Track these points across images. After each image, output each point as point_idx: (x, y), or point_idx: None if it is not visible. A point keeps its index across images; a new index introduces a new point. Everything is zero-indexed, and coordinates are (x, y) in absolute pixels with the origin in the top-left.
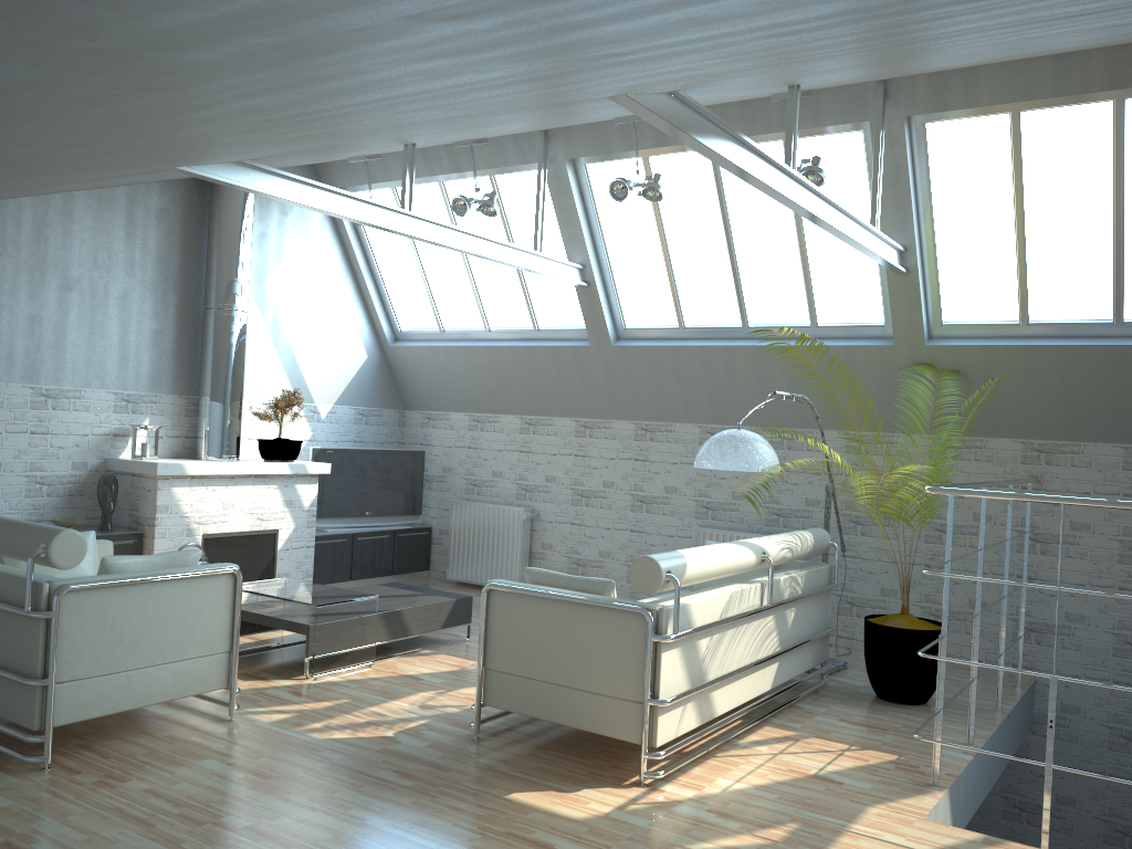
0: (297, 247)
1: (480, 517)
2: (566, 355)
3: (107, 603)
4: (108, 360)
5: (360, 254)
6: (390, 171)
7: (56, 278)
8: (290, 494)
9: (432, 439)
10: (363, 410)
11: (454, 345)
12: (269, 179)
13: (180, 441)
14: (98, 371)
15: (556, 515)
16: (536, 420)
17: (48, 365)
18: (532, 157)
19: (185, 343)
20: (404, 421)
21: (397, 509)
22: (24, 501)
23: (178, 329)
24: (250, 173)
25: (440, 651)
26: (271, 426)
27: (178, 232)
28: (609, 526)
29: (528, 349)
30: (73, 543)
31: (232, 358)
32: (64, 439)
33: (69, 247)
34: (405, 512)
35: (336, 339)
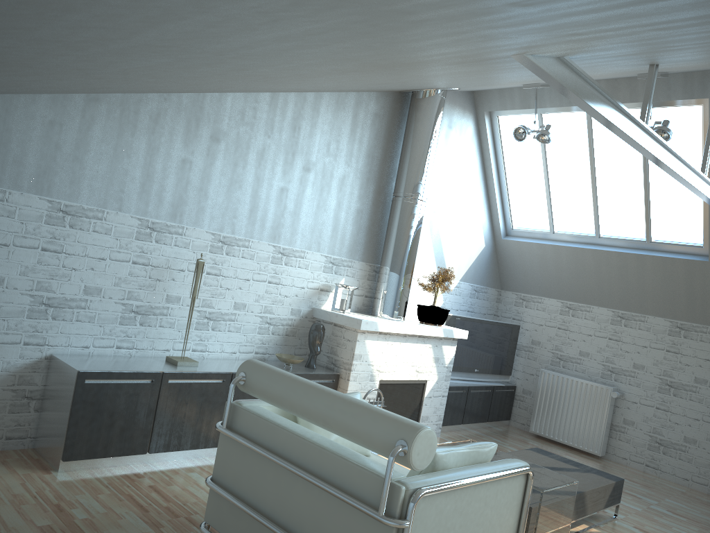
0: (454, 154)
1: (567, 388)
2: (678, 266)
3: (443, 507)
4: (325, 230)
5: (494, 165)
6: (545, 100)
7: (301, 159)
8: (438, 353)
9: (524, 316)
10: (476, 287)
11: (564, 245)
12: (573, 79)
13: (361, 299)
14: (317, 238)
15: (641, 398)
16: (629, 315)
17: (286, 229)
18: (699, 93)
19: (375, 221)
20: (499, 298)
21: (495, 369)
22: (256, 336)
23: (372, 210)
24: (563, 70)
25: (605, 532)
26: (419, 293)
27: (383, 133)
28: (697, 417)
29: (639, 257)
30: (428, 442)
31: (412, 238)
32: (288, 289)
33: (313, 136)
34: (500, 372)
35: (467, 230)
